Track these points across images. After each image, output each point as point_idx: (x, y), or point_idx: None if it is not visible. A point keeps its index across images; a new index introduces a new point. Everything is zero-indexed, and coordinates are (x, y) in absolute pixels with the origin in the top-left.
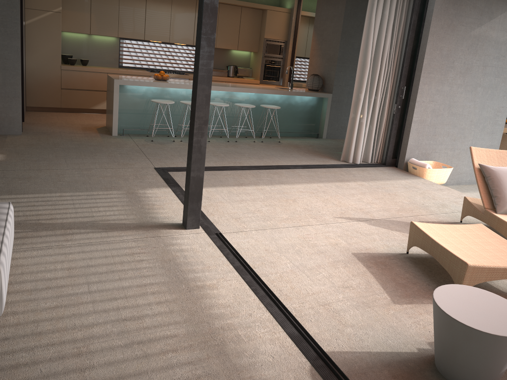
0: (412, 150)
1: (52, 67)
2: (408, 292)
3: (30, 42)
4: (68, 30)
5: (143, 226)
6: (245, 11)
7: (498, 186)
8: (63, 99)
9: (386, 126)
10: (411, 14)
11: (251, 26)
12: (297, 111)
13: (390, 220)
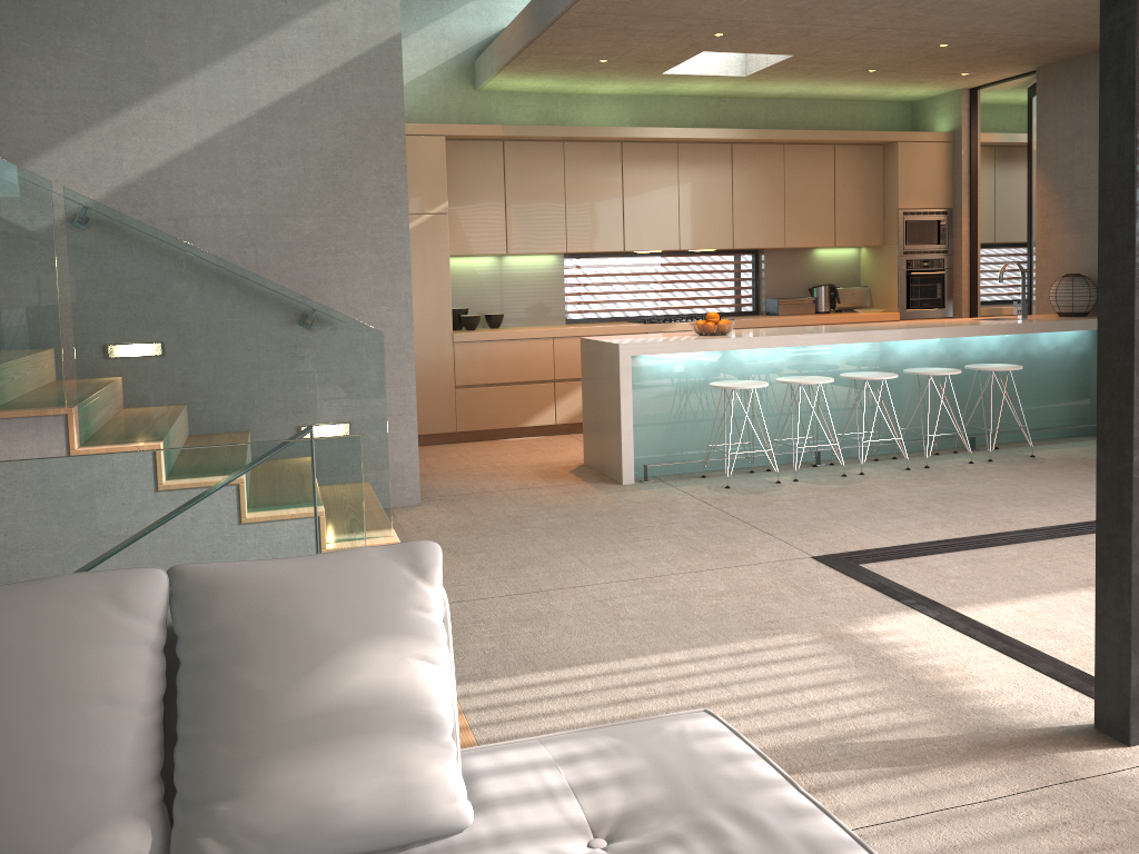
0: None
1: (435, 339)
2: None
3: None
4: (460, 251)
5: (992, 744)
6: (843, 153)
7: None
8: (461, 412)
9: None
10: None
11: (861, 186)
12: (1047, 371)
13: None
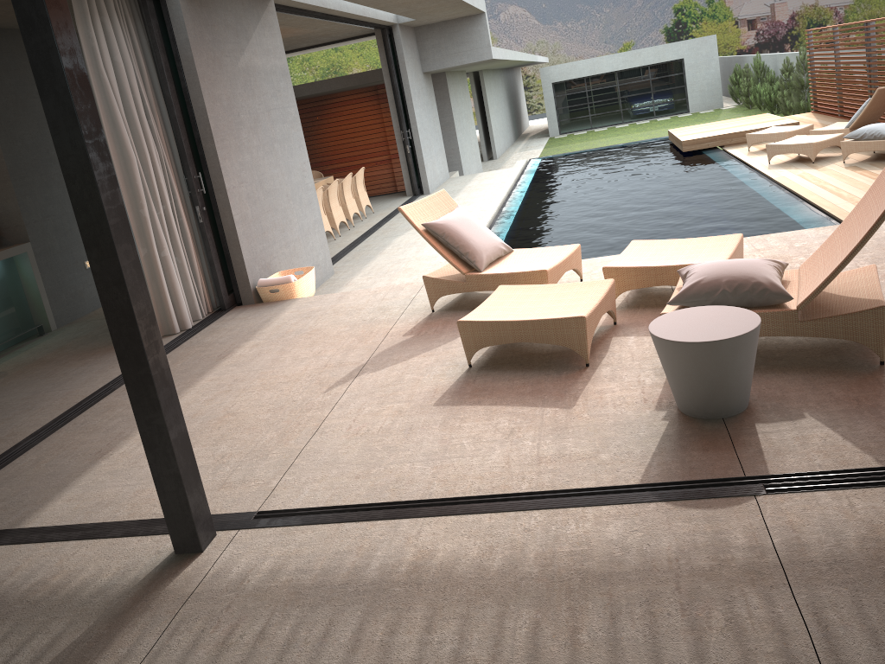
0: (252, 268)
1: None
2: (553, 391)
3: None
4: None
5: (123, 611)
6: None
7: (460, 239)
8: None
9: (195, 249)
10: (155, 53)
11: None
12: None
13: (379, 353)
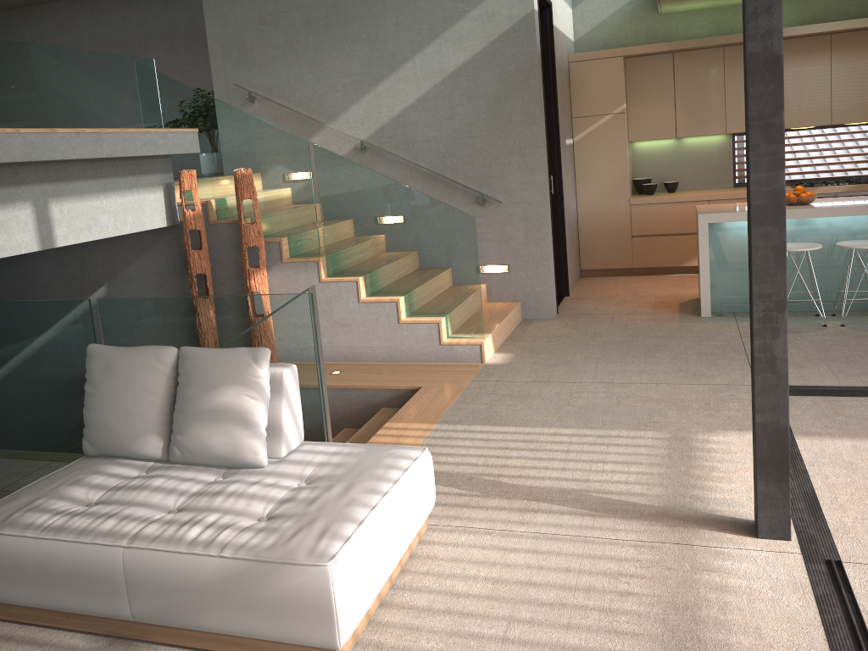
0: None
1: (616, 203)
2: None
3: (581, 168)
4: (639, 138)
5: (669, 515)
6: None
7: None
8: (636, 254)
9: None
10: None
11: None
12: None
13: None
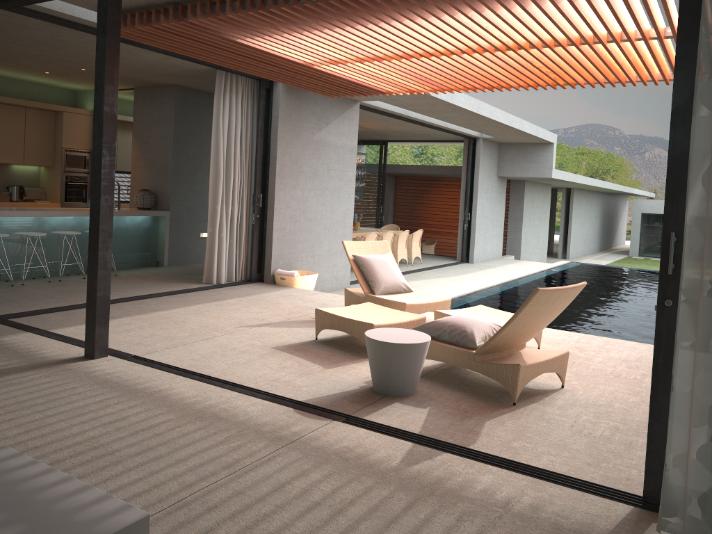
0: (276, 261)
1: None
2: (333, 360)
3: None
4: None
5: (41, 365)
6: (31, 112)
7: (371, 271)
8: None
9: (246, 239)
10: (257, 119)
11: (42, 132)
12: (129, 235)
13: (286, 321)
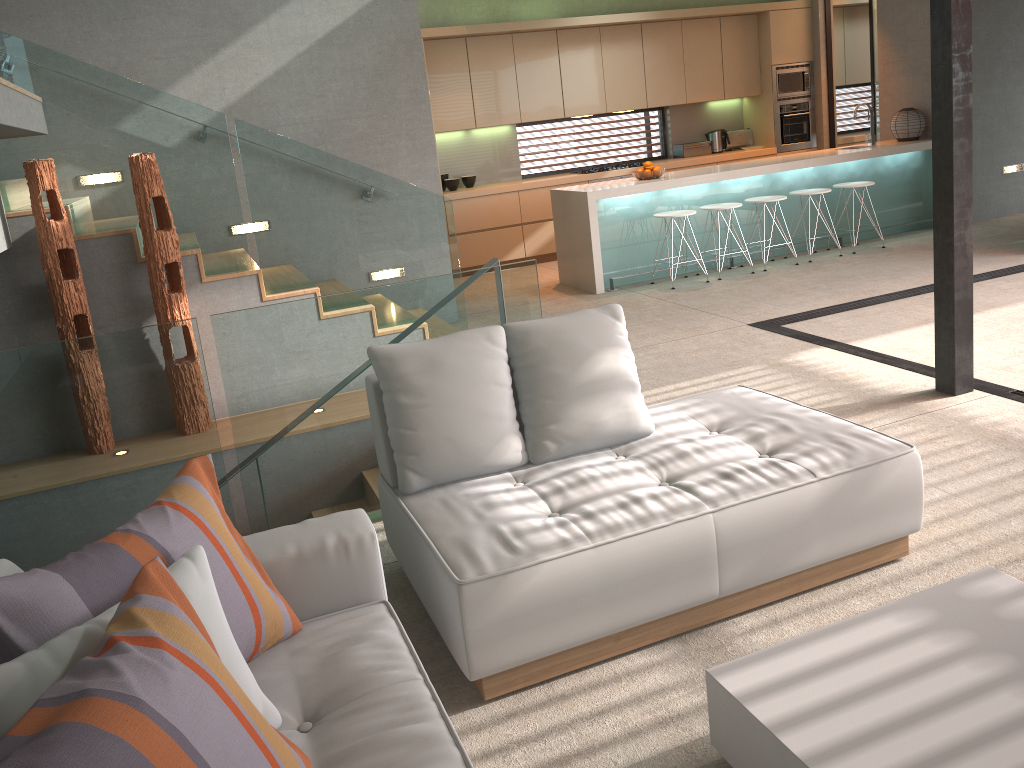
0: None
1: None
2: None
3: None
4: (440, 129)
5: (879, 403)
6: (726, 23)
7: None
8: None
9: None
10: None
11: (742, 49)
12: (891, 184)
13: None
